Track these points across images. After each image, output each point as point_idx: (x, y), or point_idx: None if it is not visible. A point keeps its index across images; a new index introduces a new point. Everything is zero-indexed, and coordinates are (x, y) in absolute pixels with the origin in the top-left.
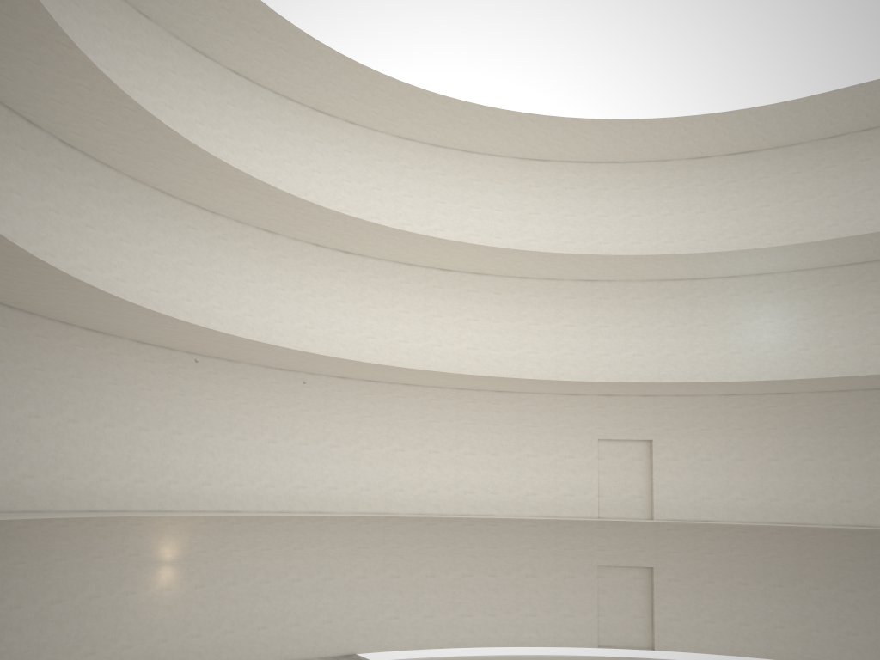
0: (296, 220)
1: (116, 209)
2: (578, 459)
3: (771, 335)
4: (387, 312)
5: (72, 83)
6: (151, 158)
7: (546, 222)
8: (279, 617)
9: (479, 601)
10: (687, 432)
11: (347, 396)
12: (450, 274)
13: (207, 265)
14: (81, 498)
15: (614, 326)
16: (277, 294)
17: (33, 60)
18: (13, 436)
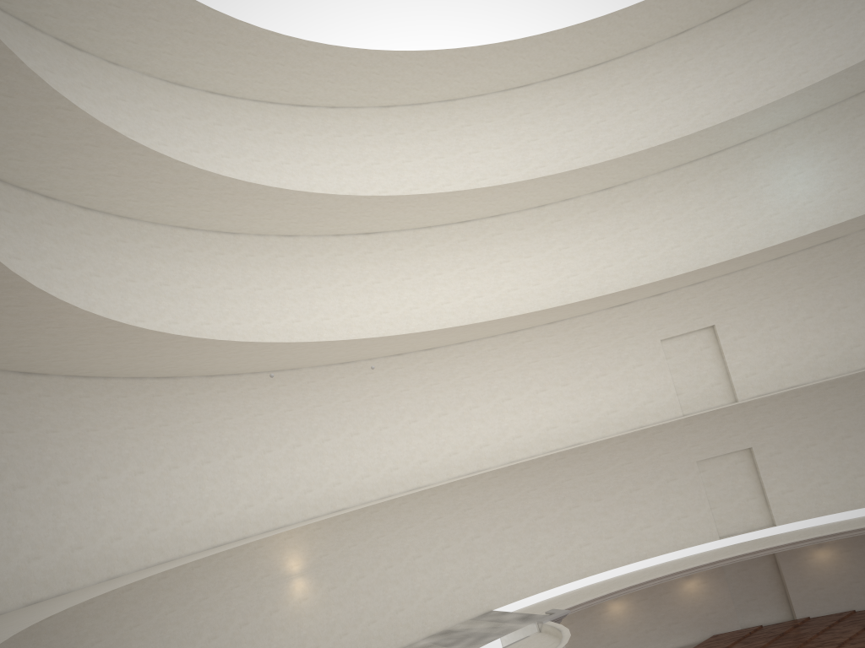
0: (314, 216)
1: (147, 256)
2: (647, 365)
3: (804, 186)
4: (421, 279)
5: (79, 145)
6: (166, 197)
7: (546, 145)
8: (412, 596)
9: (592, 528)
10: (746, 307)
11: (410, 371)
12: (470, 224)
13: (244, 285)
14: (203, 536)
15: (643, 226)
16: (315, 293)
17: (39, 134)
18: (127, 496)
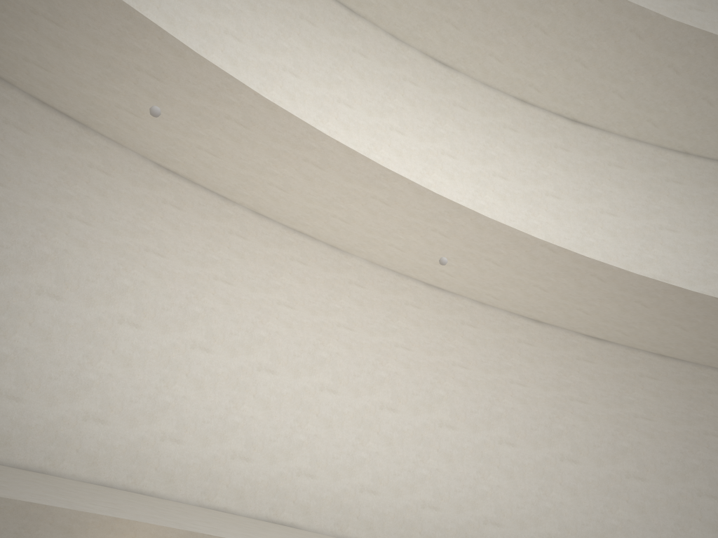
0: (487, 18)
1: None
2: None
3: None
4: (635, 225)
5: None
6: None
7: None
8: None
9: None
10: None
11: (543, 357)
12: None
13: (323, 86)
14: None
15: None
16: (440, 161)
17: None
18: None
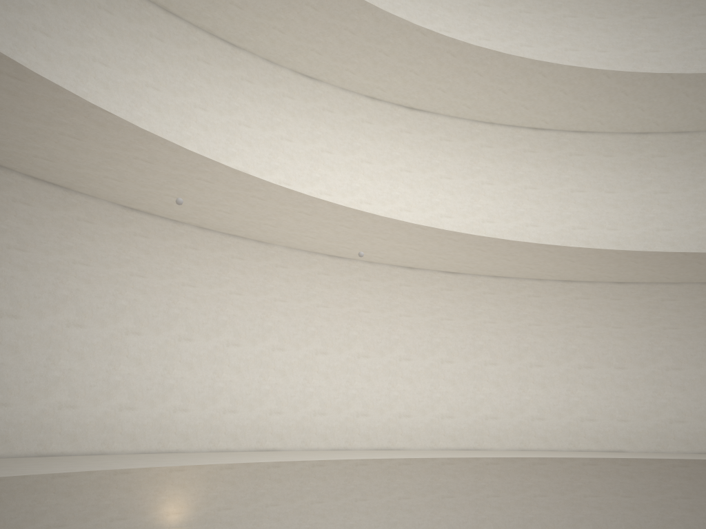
0: (343, 47)
1: (86, 16)
2: None
3: None
4: (465, 184)
5: None
6: None
7: (668, 60)
8: None
9: None
10: None
11: (418, 293)
12: (544, 134)
13: (226, 114)
14: (24, 435)
15: None
16: (322, 158)
17: None
18: None
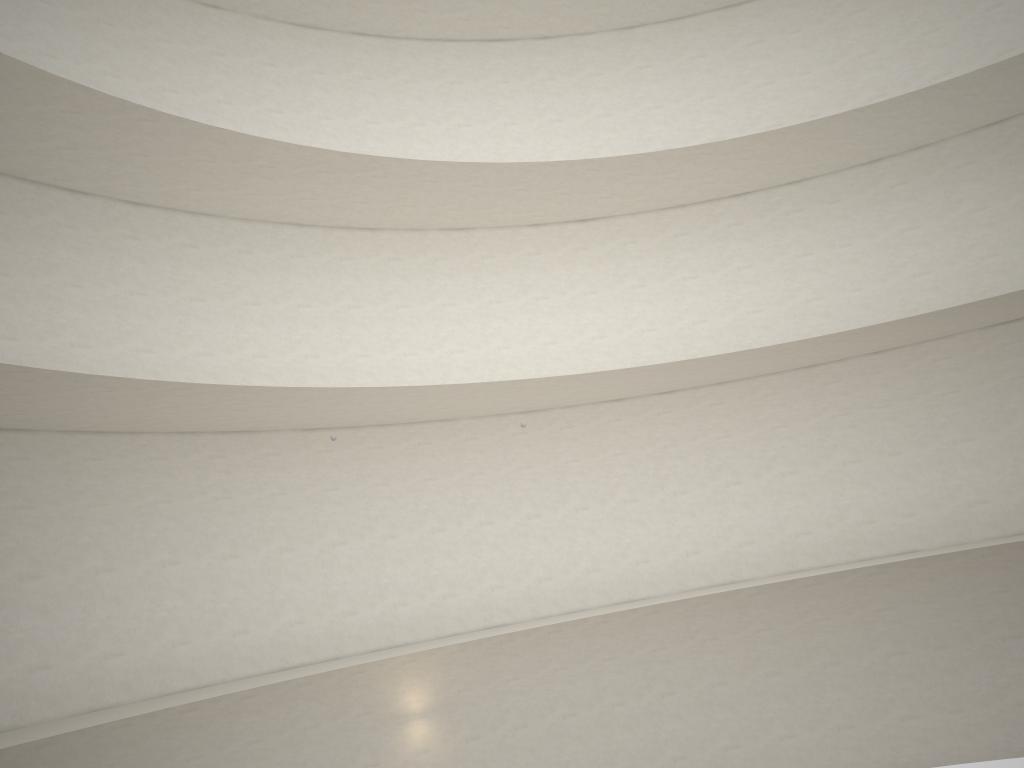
0: (479, 198)
1: (230, 266)
2: None
3: None
4: (663, 286)
5: (54, 114)
6: (237, 182)
7: (891, 59)
8: (604, 762)
9: (925, 691)
10: None
11: (632, 425)
12: (750, 199)
13: (381, 302)
14: (266, 654)
15: None
16: (492, 311)
17: None
18: (144, 596)
